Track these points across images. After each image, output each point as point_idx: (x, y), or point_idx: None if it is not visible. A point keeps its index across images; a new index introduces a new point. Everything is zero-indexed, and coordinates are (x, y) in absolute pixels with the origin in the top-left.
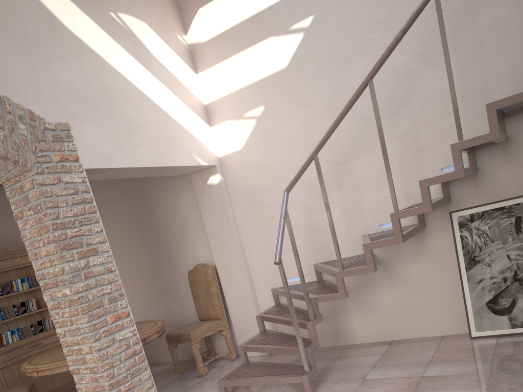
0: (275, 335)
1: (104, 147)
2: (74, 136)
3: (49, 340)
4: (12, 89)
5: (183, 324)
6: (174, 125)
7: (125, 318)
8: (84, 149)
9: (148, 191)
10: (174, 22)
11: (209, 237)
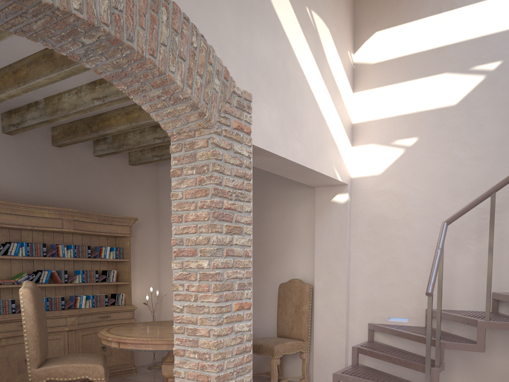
0: (373, 372)
1: (271, 130)
2: (252, 109)
3: (118, 315)
4: (218, 43)
5: (256, 336)
6: (327, 133)
7: (246, 310)
8: (257, 125)
9: (262, 194)
10: (348, 38)
11: (316, 254)
